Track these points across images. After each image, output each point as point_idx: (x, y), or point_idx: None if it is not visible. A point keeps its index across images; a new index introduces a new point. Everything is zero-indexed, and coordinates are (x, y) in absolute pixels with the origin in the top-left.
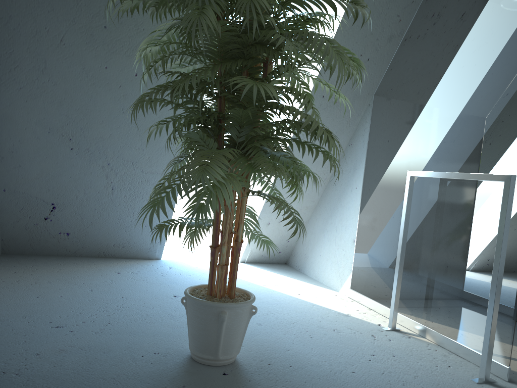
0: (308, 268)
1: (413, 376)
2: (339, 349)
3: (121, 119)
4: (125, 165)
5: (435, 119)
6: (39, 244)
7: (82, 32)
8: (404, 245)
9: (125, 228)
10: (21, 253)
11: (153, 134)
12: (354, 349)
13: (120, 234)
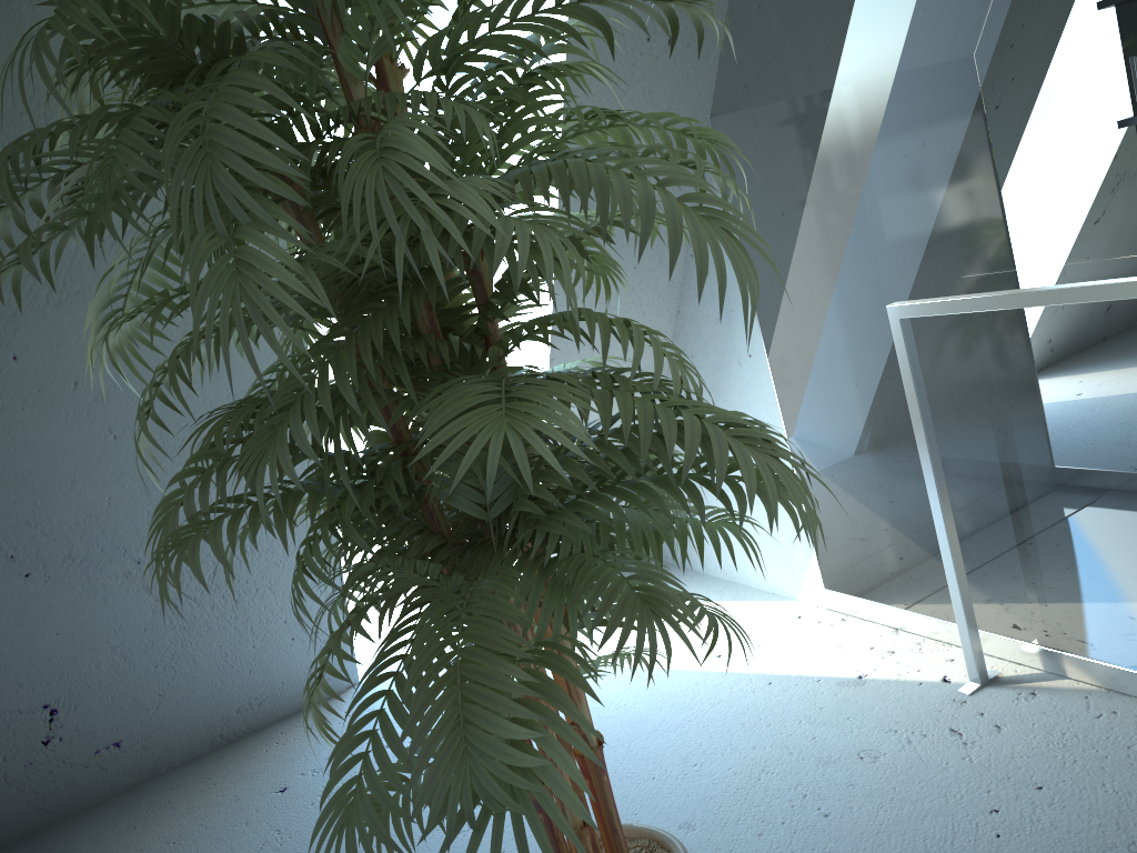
0: (697, 556)
1: (1125, 846)
2: (911, 830)
3: (120, 454)
4: None
5: (906, 149)
6: (58, 796)
7: None
8: (943, 486)
9: (247, 666)
10: (27, 833)
11: None
12: (943, 811)
13: (243, 683)
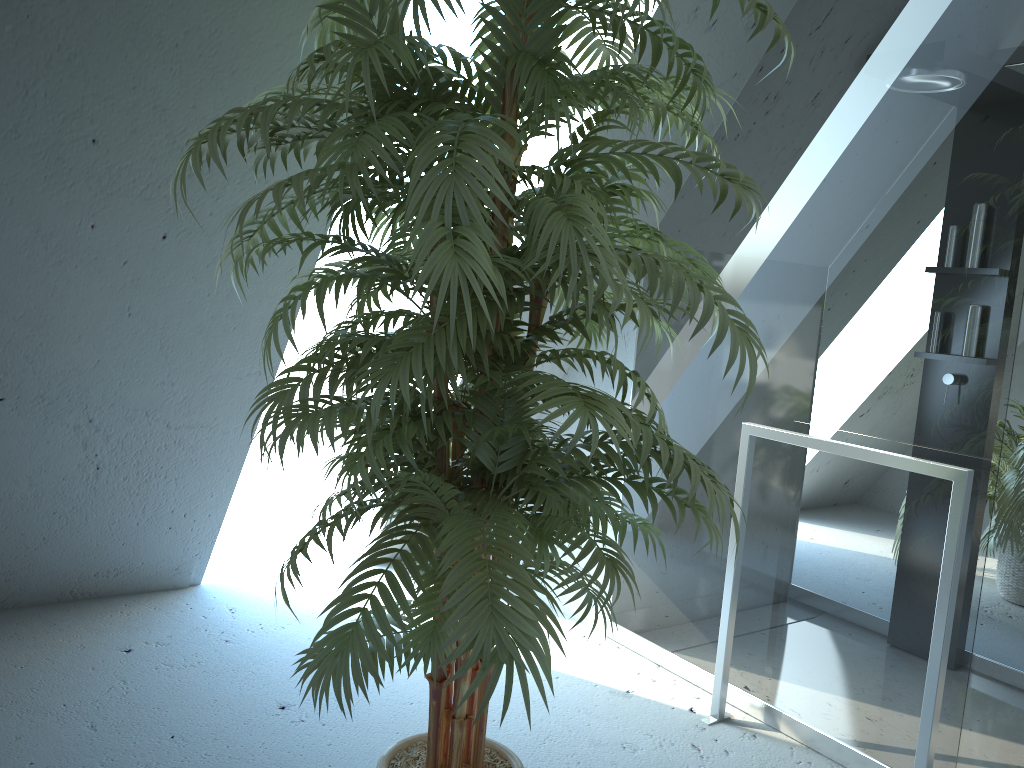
0: None
1: None
2: None
3: (126, 330)
4: (131, 418)
5: (789, 320)
6: None
7: (35, 153)
8: (739, 564)
9: (124, 539)
10: None
11: (197, 351)
12: None
13: (113, 552)
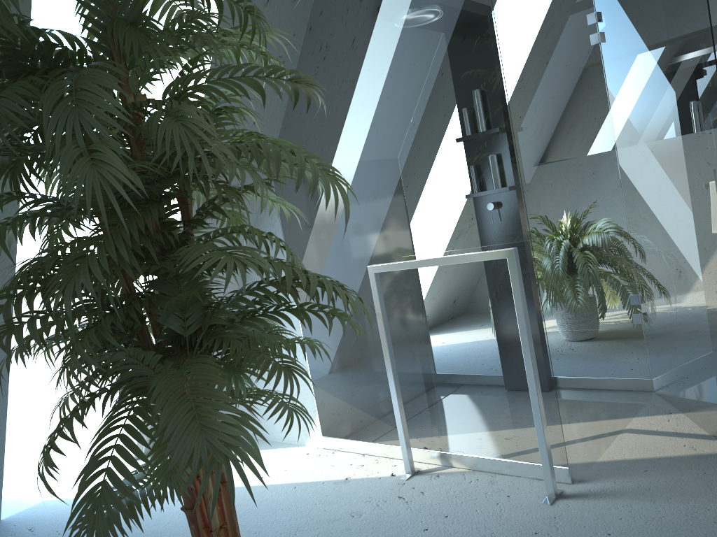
0: (242, 426)
1: (489, 535)
2: None
3: None
4: None
5: (377, 189)
6: None
7: None
8: (394, 363)
9: None
10: None
11: None
12: (400, 534)
13: None
